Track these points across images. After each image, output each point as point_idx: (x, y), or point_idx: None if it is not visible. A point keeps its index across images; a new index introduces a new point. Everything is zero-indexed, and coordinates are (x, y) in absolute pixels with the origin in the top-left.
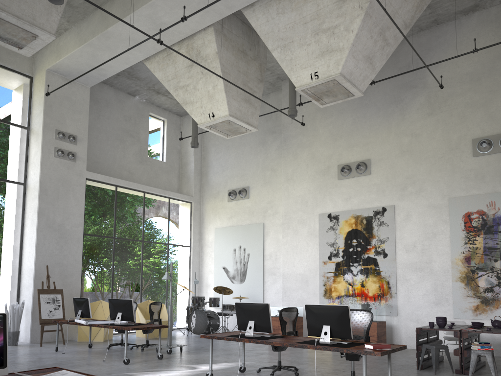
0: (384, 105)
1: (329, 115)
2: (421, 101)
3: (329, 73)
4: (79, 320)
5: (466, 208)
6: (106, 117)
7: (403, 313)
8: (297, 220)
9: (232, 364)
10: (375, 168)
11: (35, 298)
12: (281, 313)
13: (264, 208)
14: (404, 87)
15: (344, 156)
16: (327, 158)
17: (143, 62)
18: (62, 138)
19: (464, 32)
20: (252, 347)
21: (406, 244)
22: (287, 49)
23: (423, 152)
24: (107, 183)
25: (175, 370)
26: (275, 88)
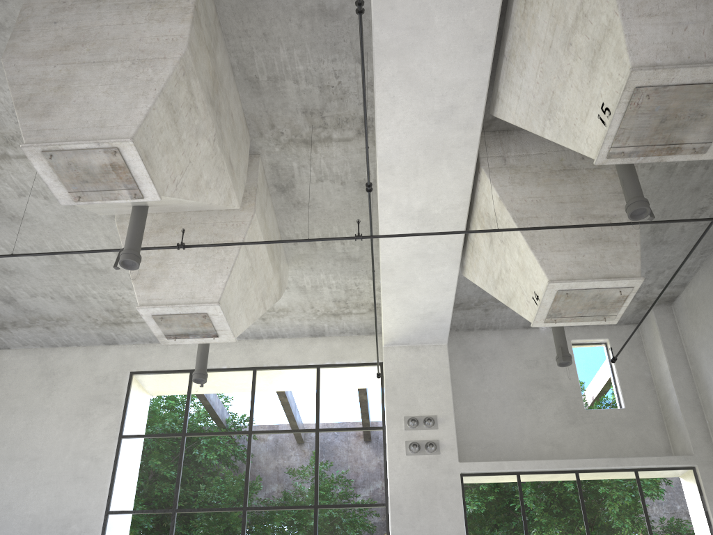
0: None
1: None
2: None
3: (617, 86)
4: None
5: None
6: (496, 374)
7: None
8: None
9: None
10: None
11: None
12: None
13: None
14: None
15: None
16: None
17: None
18: (413, 426)
19: None
20: None
21: None
22: (554, 111)
23: None
24: (499, 473)
25: None
26: None
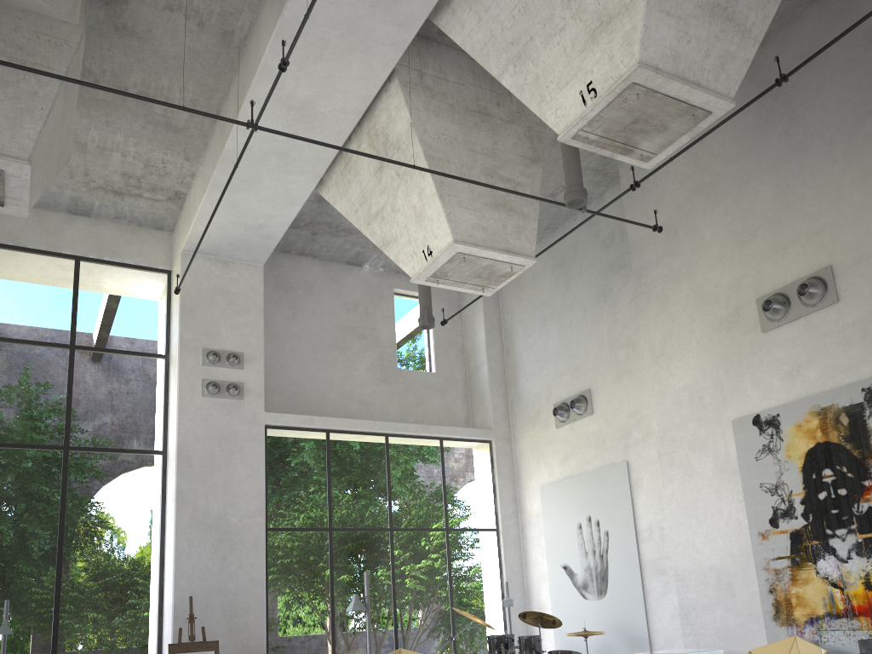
0: (843, 130)
1: (719, 196)
2: None
3: (615, 73)
4: None
5: None
6: (310, 312)
7: None
8: (688, 442)
9: None
10: (847, 283)
11: None
12: None
13: (625, 428)
14: None
15: (769, 275)
16: (730, 291)
17: None
18: (214, 362)
19: None
20: None
21: None
22: (525, 59)
23: None
24: (308, 429)
25: None
26: (609, 178)
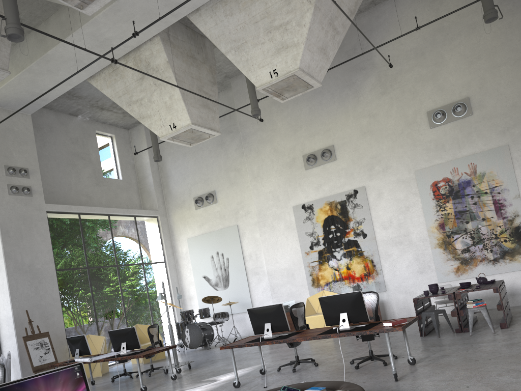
0: (337, 90)
1: (284, 107)
2: (372, 81)
3: (287, 69)
4: (80, 359)
5: (433, 178)
6: (52, 143)
7: (391, 287)
8: (272, 216)
9: (249, 369)
10: (339, 153)
11: (20, 347)
12: (291, 310)
13: (235, 209)
14: (354, 70)
15: (307, 146)
16: (290, 151)
17: (84, 80)
18: (13, 174)
19: (401, 10)
20: (256, 349)
21: (383, 221)
22: (241, 50)
23: (383, 131)
24: (69, 213)
25: (197, 386)
26: (223, 87)
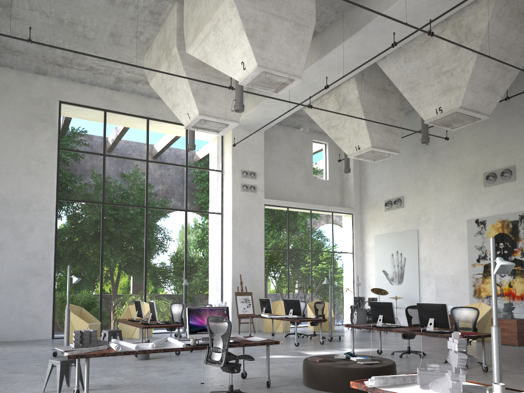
0: None
1: (474, 126)
2: None
3: (450, 107)
4: (263, 314)
5: None
6: (278, 151)
7: None
8: (447, 226)
9: (375, 349)
10: (519, 174)
11: (233, 299)
12: (407, 309)
13: (418, 215)
14: None
15: (490, 164)
16: (473, 167)
17: None
18: (245, 176)
19: None
20: (401, 339)
21: None
22: (415, 90)
23: None
24: (280, 206)
25: (330, 351)
26: None
